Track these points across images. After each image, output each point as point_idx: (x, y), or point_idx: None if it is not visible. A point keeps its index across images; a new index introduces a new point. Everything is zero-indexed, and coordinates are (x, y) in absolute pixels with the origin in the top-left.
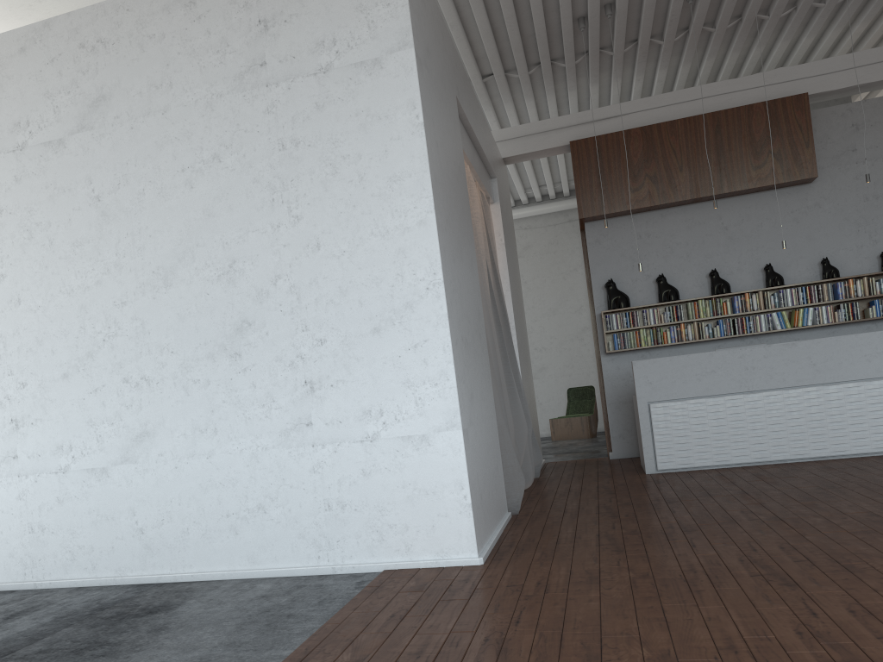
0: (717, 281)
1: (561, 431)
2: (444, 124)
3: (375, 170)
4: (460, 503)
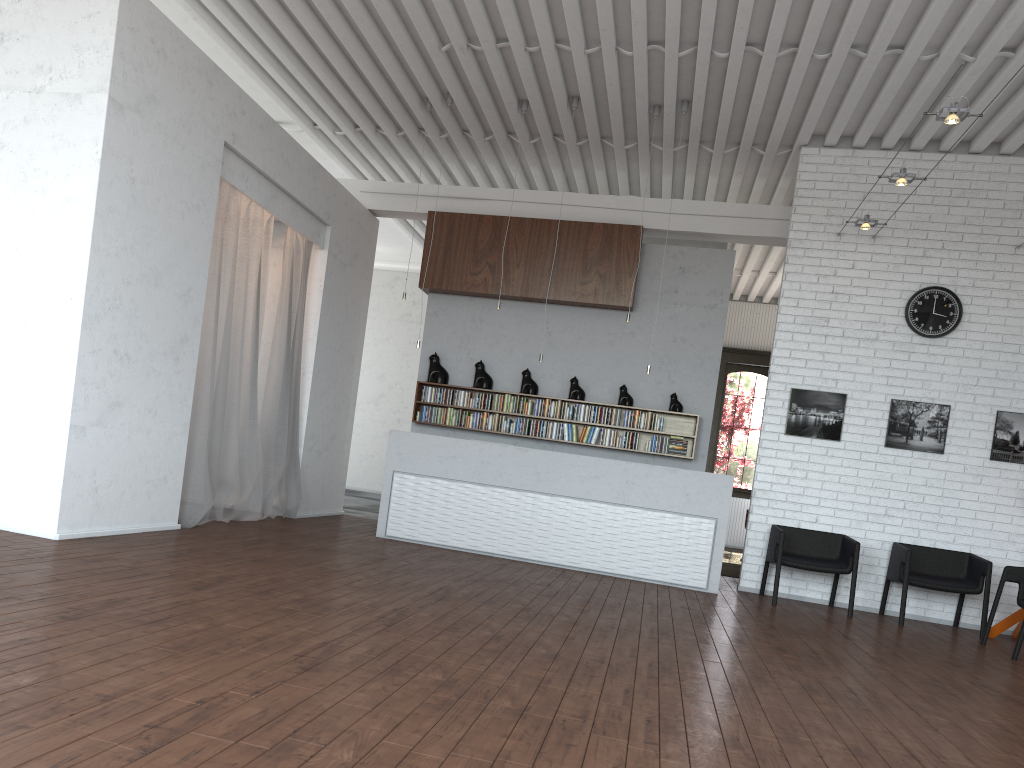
0: (526, 380)
1: None
2: (168, 164)
3: (56, 187)
4: (54, 485)
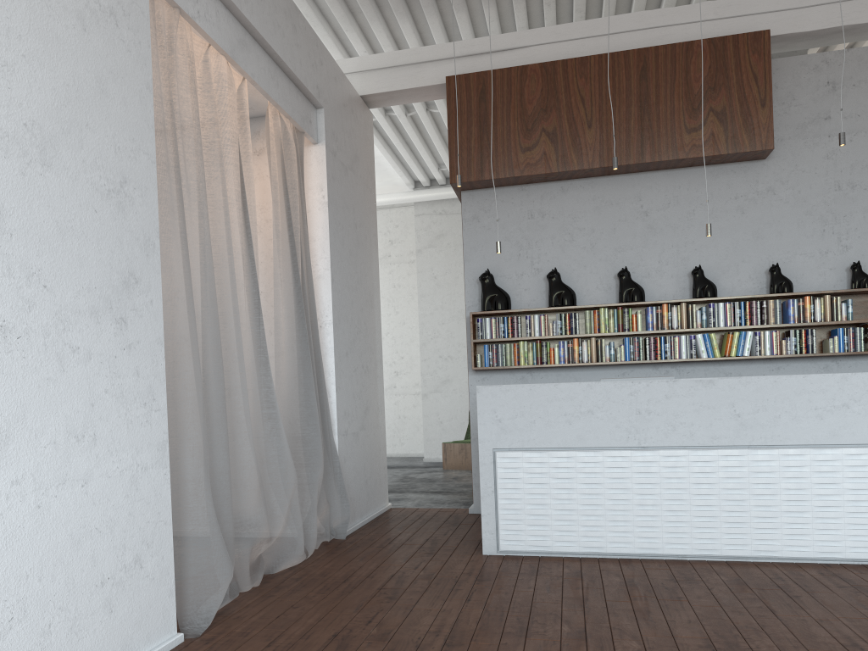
0: (627, 284)
1: (454, 458)
2: None
3: None
4: None
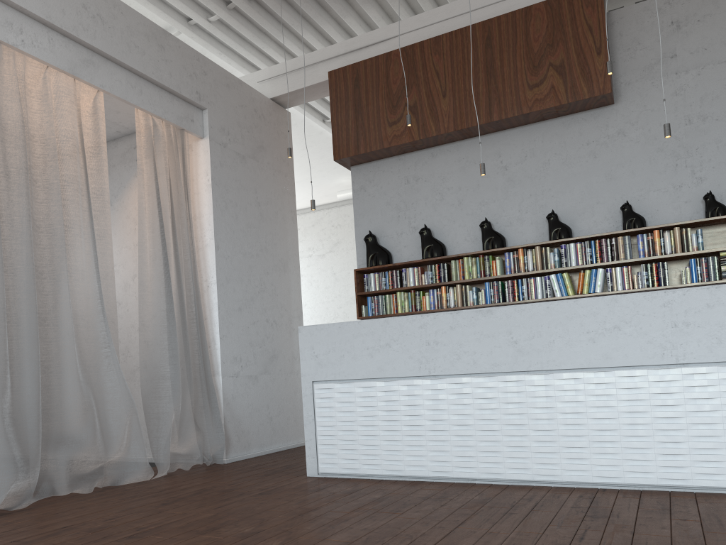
0: (487, 234)
1: None
2: None
3: None
4: None
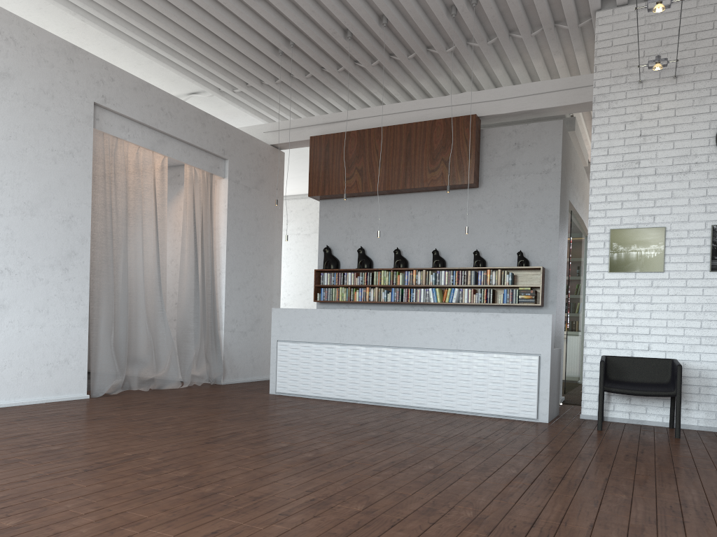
0: (397, 257)
1: None
2: (31, 123)
3: None
4: None
